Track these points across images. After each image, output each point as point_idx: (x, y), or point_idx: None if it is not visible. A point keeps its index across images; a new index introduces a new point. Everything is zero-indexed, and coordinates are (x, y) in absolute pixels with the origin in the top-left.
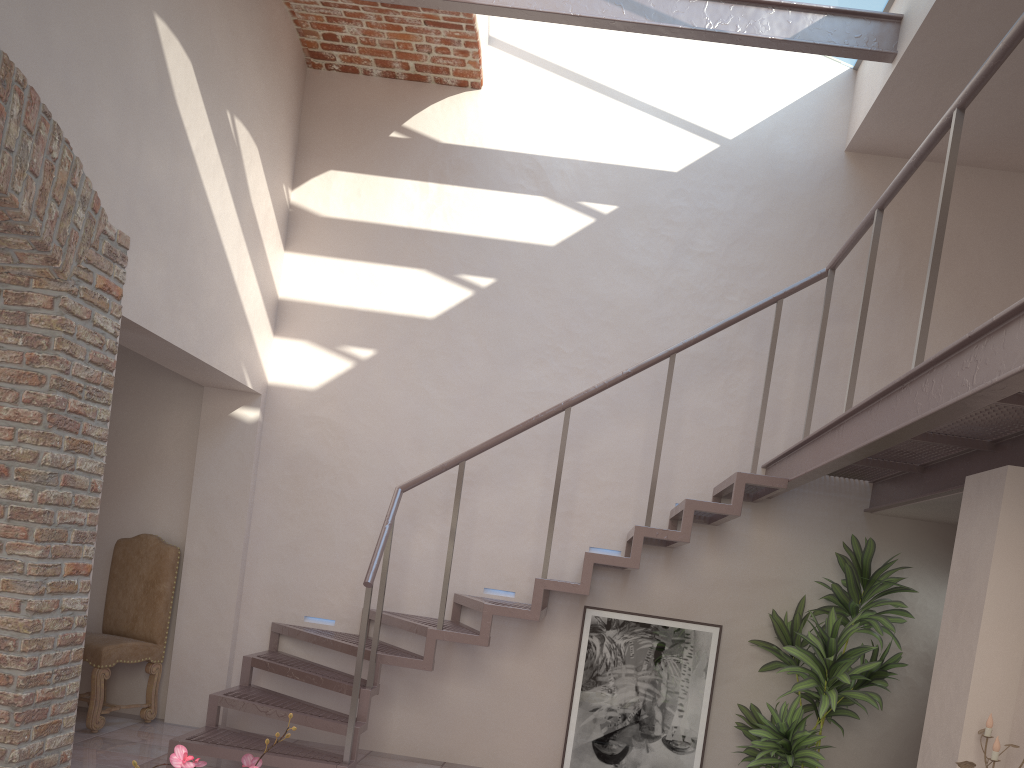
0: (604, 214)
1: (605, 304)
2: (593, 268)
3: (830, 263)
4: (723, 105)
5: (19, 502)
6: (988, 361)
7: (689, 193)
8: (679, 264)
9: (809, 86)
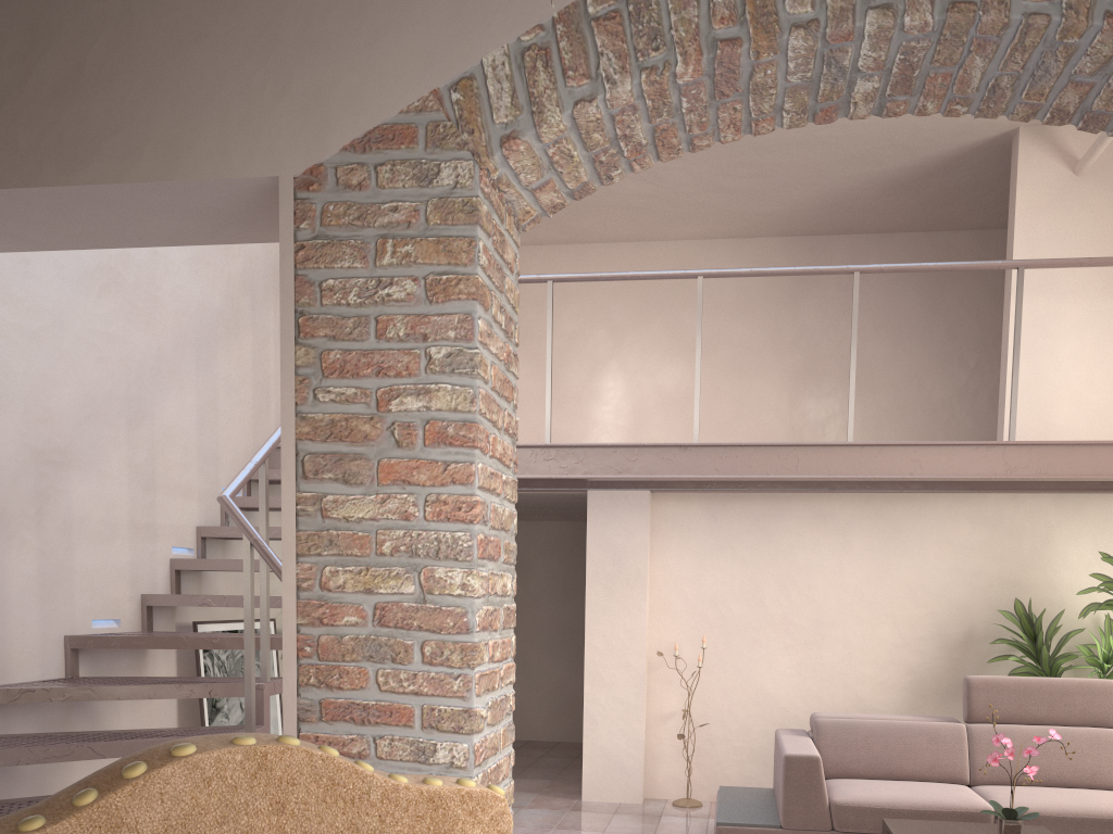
0: None
1: None
2: None
3: None
4: None
5: (505, 599)
6: (812, 461)
7: None
8: None
9: None
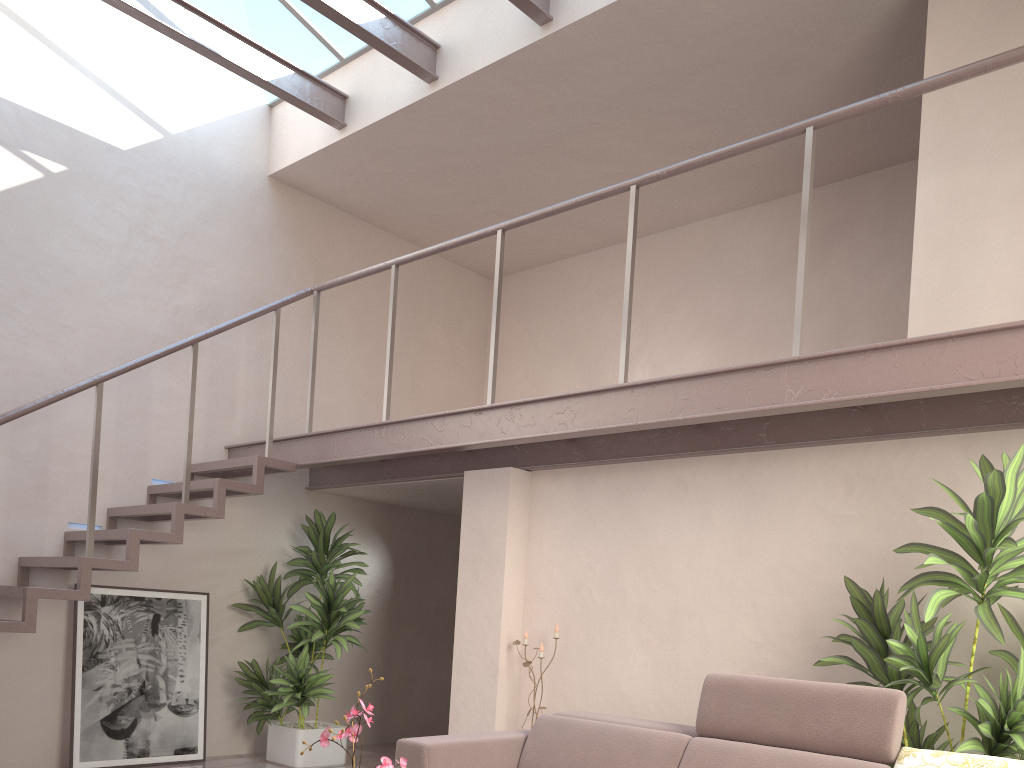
0: (53, 172)
1: (63, 268)
2: (46, 227)
3: (318, 286)
4: (163, 98)
5: None
6: (585, 413)
7: (139, 175)
8: (135, 243)
9: (236, 108)
